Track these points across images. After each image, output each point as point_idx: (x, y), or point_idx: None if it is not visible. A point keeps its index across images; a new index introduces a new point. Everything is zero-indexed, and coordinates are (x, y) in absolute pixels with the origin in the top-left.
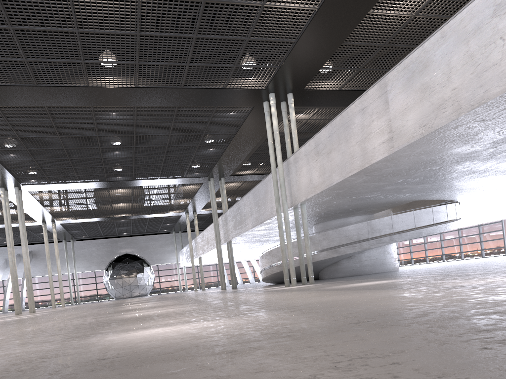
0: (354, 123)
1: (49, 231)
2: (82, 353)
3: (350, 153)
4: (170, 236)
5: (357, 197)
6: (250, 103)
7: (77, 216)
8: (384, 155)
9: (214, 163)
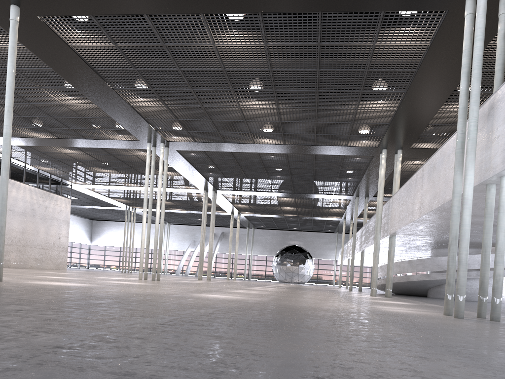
0: (412, 189)
1: (236, 219)
2: (182, 295)
3: (408, 209)
4: (334, 235)
5: (438, 236)
6: (370, 154)
7: (256, 212)
8: (417, 217)
9: (356, 187)
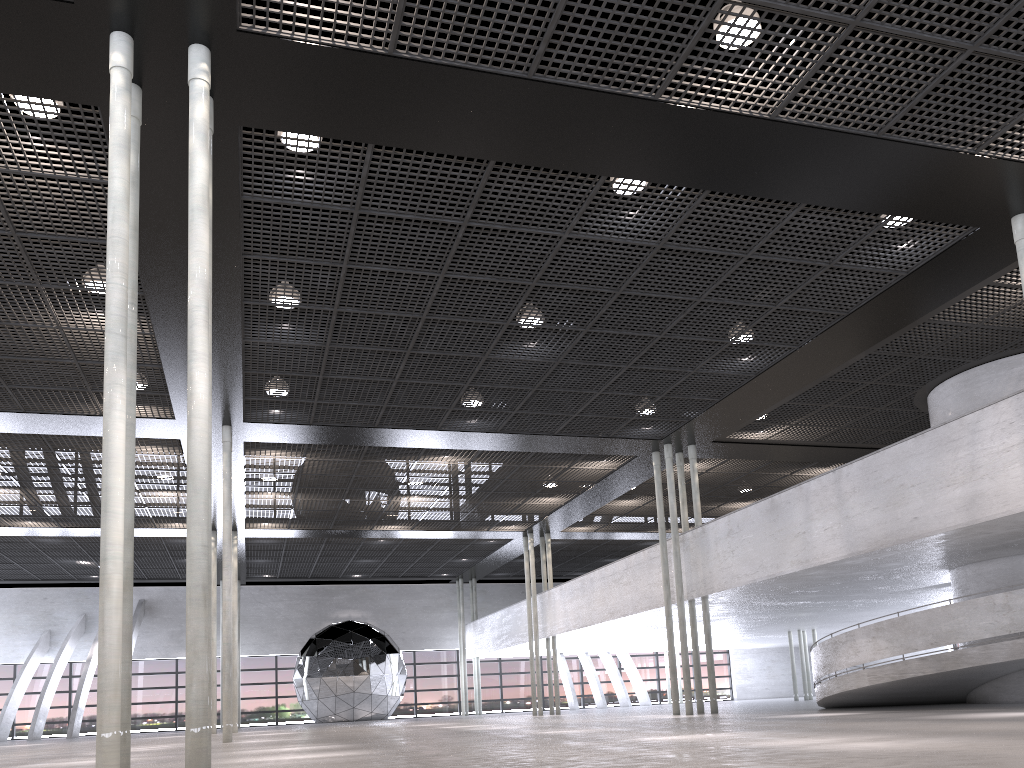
0: None
1: None
2: None
3: None
4: (447, 588)
5: None
6: (980, 217)
7: (296, 521)
8: None
9: (713, 401)
